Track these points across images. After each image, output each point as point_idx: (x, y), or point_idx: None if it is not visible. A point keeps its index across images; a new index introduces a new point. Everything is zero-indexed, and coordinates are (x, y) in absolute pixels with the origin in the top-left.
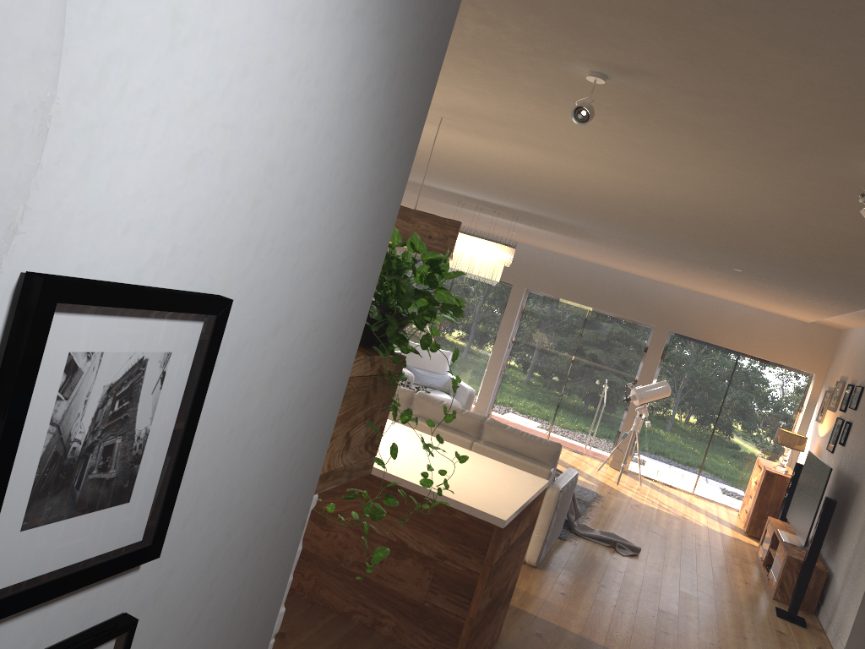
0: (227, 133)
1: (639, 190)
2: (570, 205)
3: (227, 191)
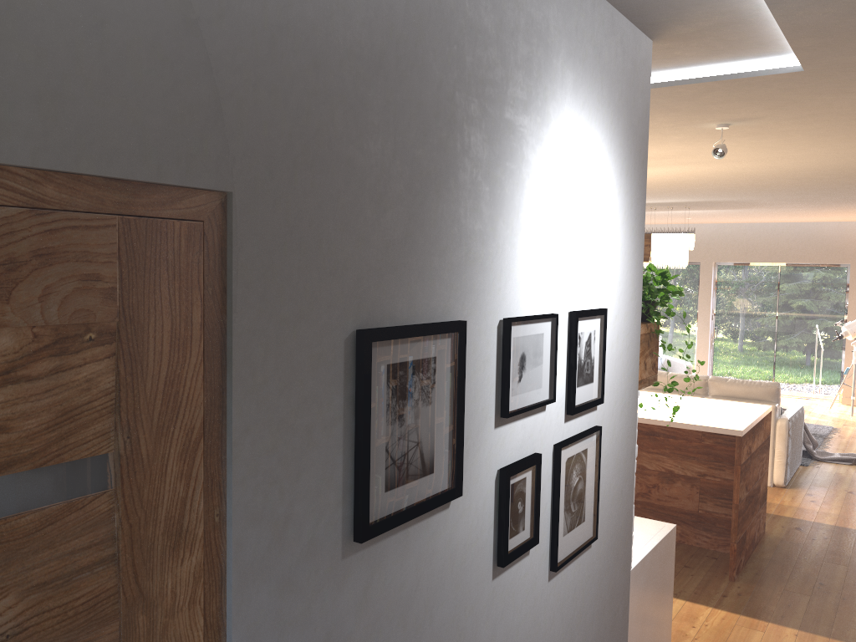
0: (595, 255)
1: (783, 168)
2: (732, 189)
3: (598, 273)
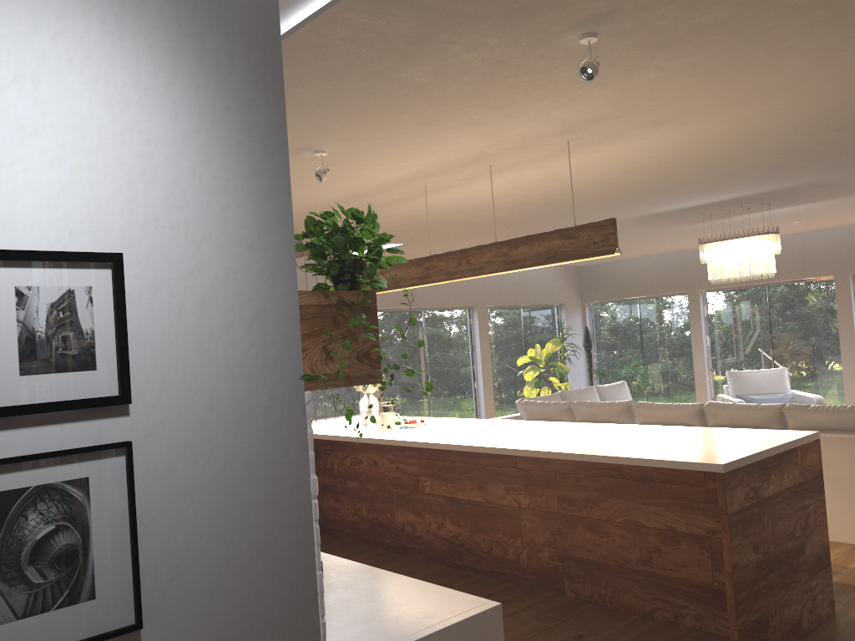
0: (84, 170)
1: (795, 111)
2: (780, 163)
3: (100, 199)
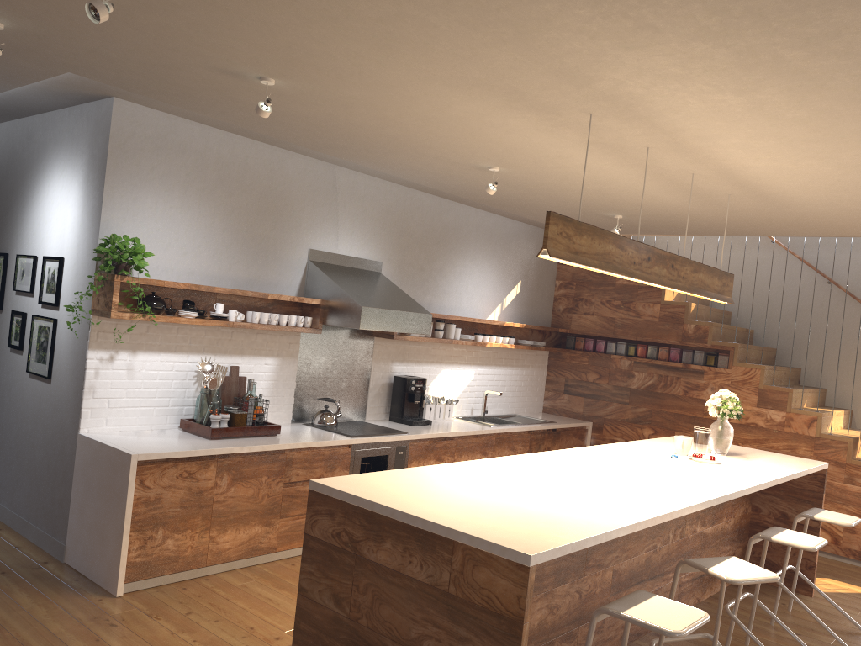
0: (63, 230)
1: None
2: None
3: (64, 239)
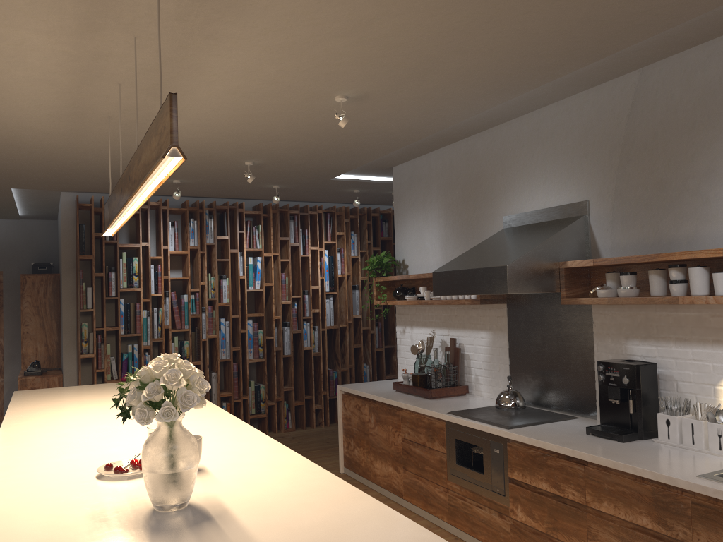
0: None
1: None
2: None
3: None
